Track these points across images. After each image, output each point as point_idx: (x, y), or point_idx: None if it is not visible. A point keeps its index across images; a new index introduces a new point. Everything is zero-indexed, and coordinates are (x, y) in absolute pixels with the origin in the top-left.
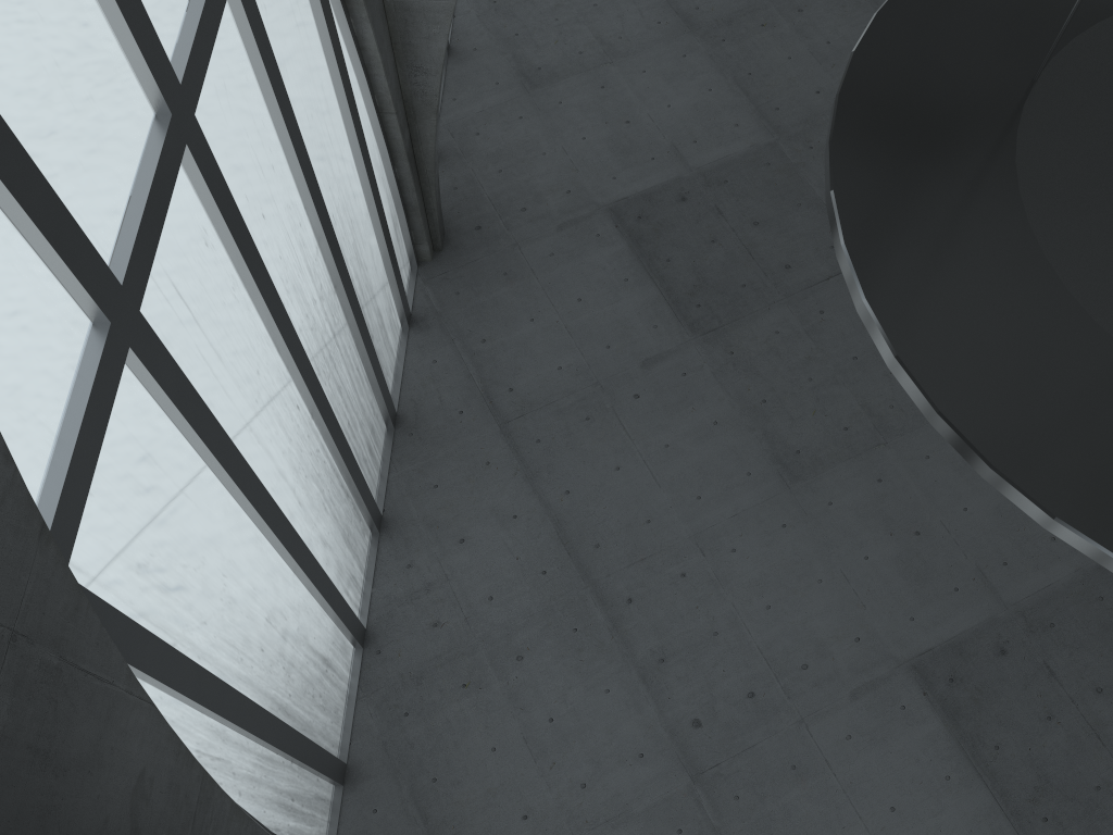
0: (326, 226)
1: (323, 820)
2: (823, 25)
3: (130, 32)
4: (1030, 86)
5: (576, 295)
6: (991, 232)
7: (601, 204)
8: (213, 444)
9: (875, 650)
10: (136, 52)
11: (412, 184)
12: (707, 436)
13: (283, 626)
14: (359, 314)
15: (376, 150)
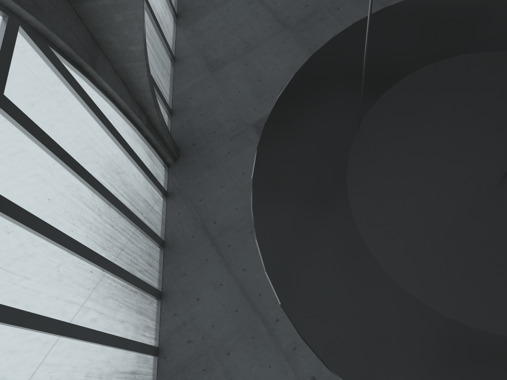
0: (94, 184)
1: None
2: (350, 14)
3: None
4: (356, 129)
5: (241, 171)
6: (332, 222)
7: (250, 124)
8: (26, 323)
9: None
10: None
11: (153, 137)
12: None
13: (98, 373)
14: (127, 211)
15: (129, 128)
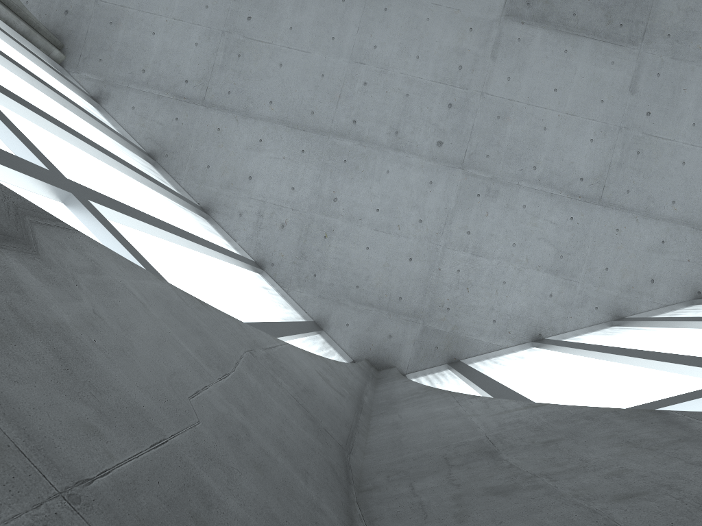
0: (29, 73)
1: (333, 350)
2: None
3: None
4: None
5: None
6: None
7: None
8: (150, 222)
9: (483, 26)
10: None
11: (14, 17)
12: (304, 2)
13: (244, 285)
14: (87, 112)
15: None
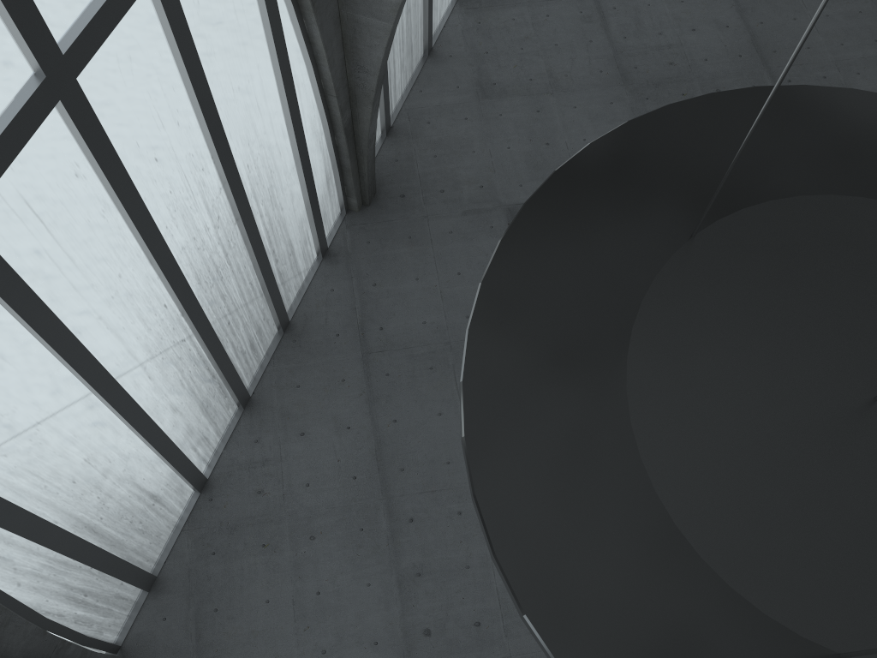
0: (231, 174)
1: (121, 614)
2: None
3: (7, 11)
4: (686, 240)
5: (458, 269)
6: (592, 355)
7: (503, 203)
8: (40, 326)
9: None
10: (13, 26)
11: (347, 152)
12: None
13: (105, 467)
14: (258, 244)
15: (318, 120)
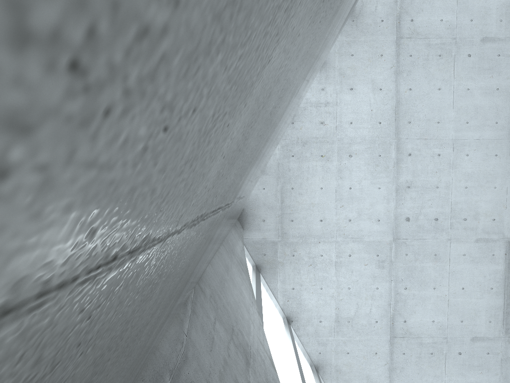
0: None
1: None
2: None
3: None
4: None
5: None
6: None
7: None
8: None
9: (497, 228)
10: None
11: None
12: (489, 94)
13: None
14: None
15: None
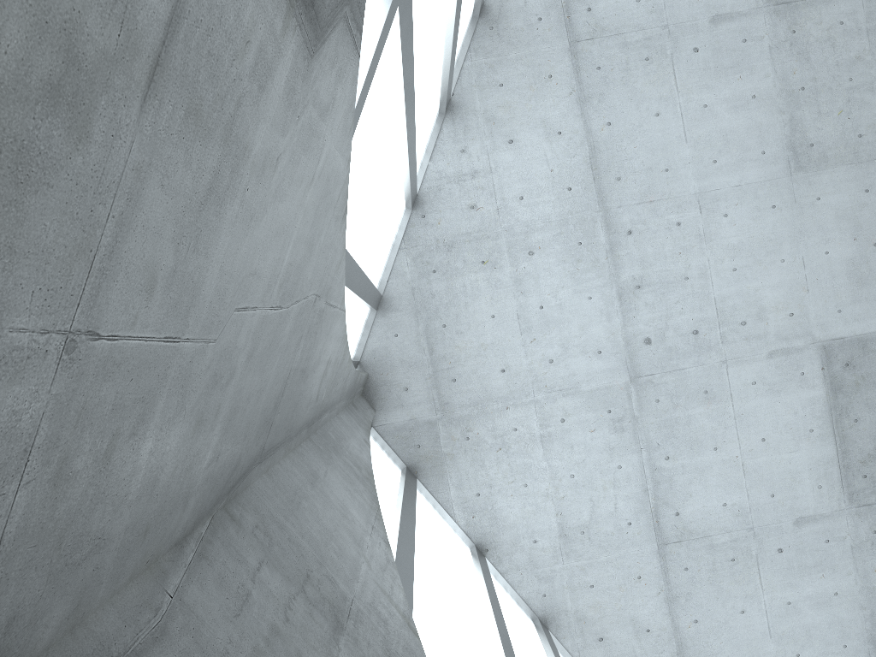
0: None
1: (360, 334)
2: None
3: None
4: None
5: None
6: None
7: None
8: (406, 76)
9: (801, 327)
10: None
11: None
12: (741, 107)
13: (384, 206)
14: None
15: None
